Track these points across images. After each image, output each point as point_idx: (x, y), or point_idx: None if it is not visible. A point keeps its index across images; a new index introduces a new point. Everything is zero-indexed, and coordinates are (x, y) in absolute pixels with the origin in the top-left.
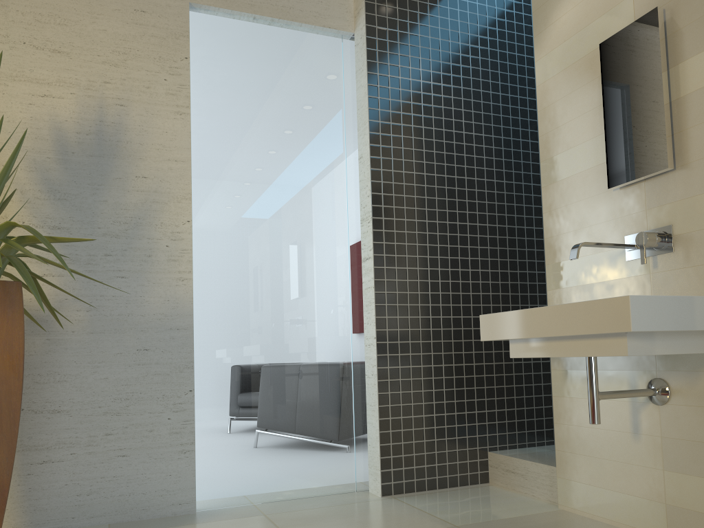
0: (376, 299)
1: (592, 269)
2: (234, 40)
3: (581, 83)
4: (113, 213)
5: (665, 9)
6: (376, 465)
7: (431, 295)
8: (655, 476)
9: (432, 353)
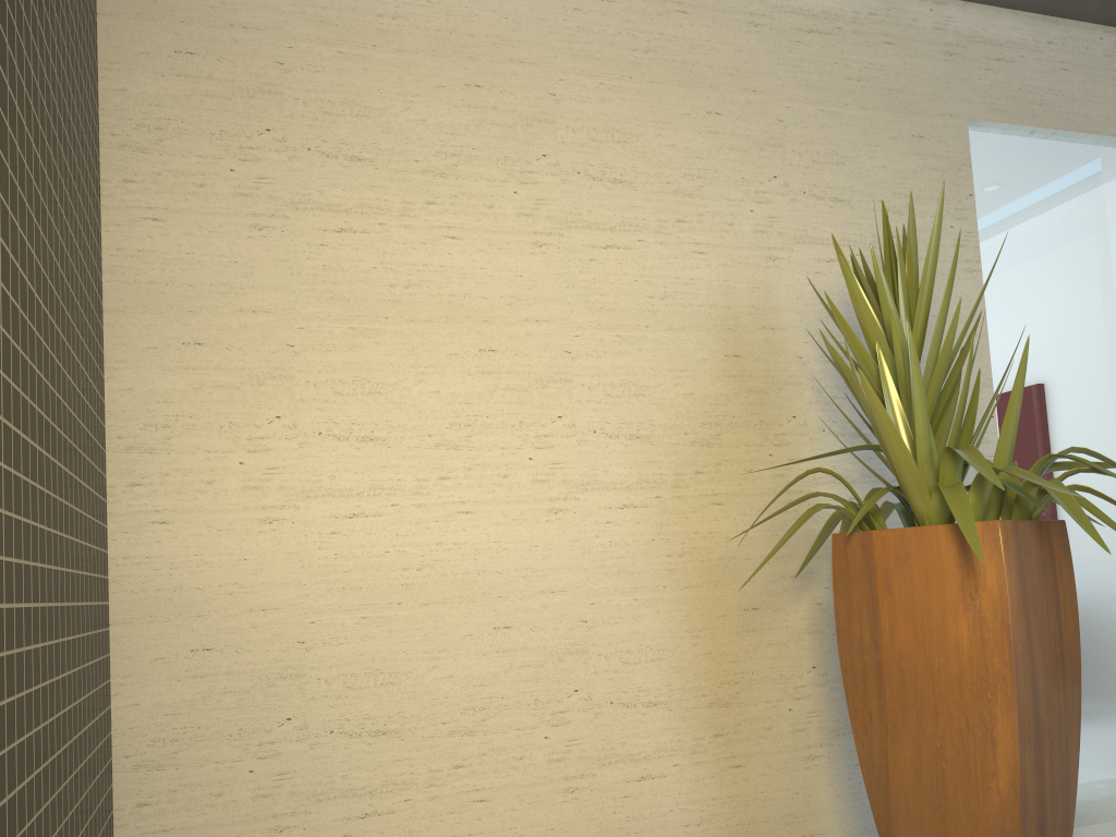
0: None
1: None
2: (1012, 165)
3: None
4: None
5: None
6: None
7: None
8: None
9: None
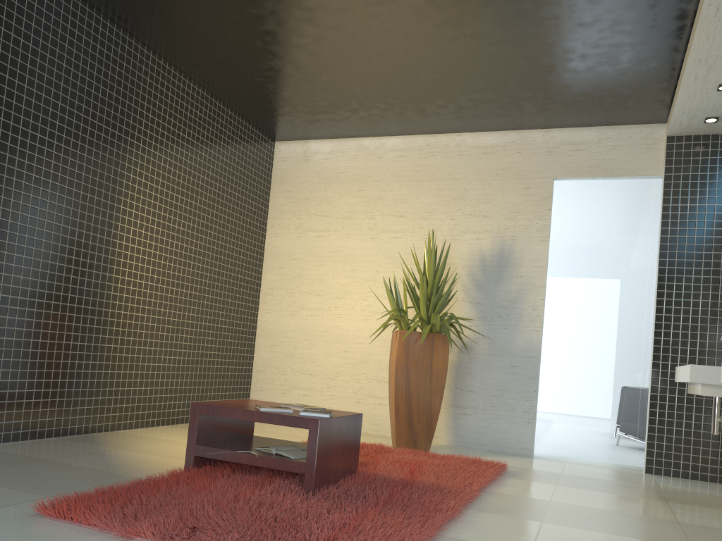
0: (653, 350)
1: None
2: (579, 194)
3: None
4: (503, 295)
5: None
6: (645, 453)
7: (698, 350)
8: None
9: None
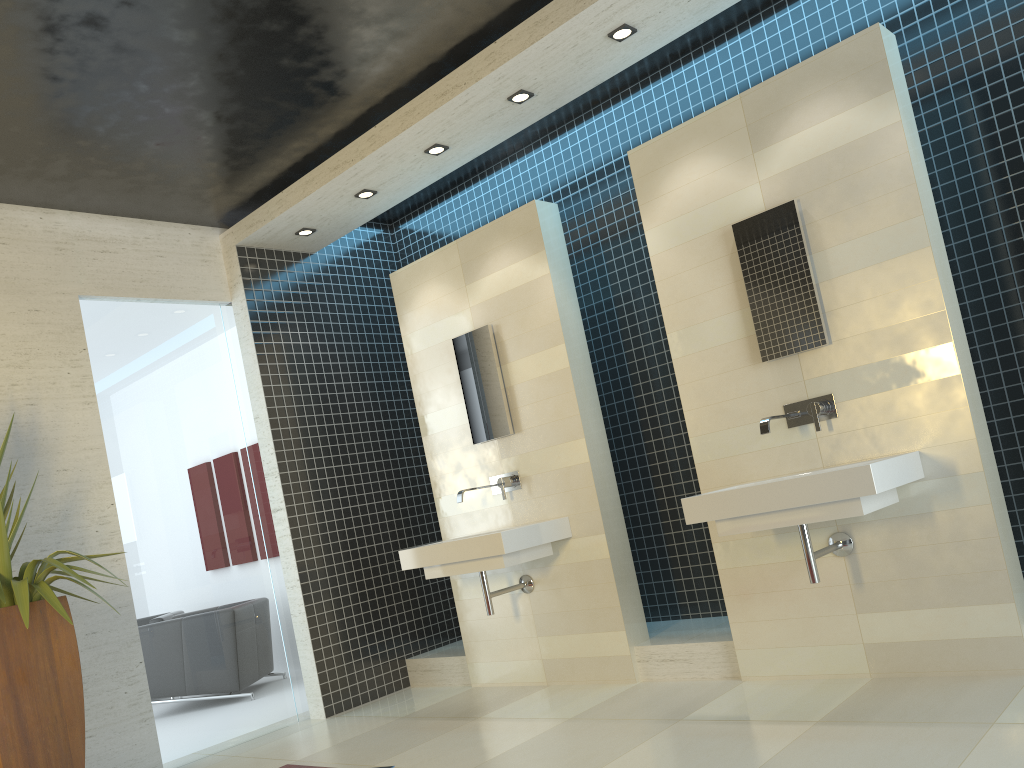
0: (294, 545)
1: (471, 501)
2: (123, 324)
3: (442, 362)
4: (41, 509)
5: (492, 325)
6: (316, 692)
7: (339, 533)
8: (533, 642)
9: (347, 583)
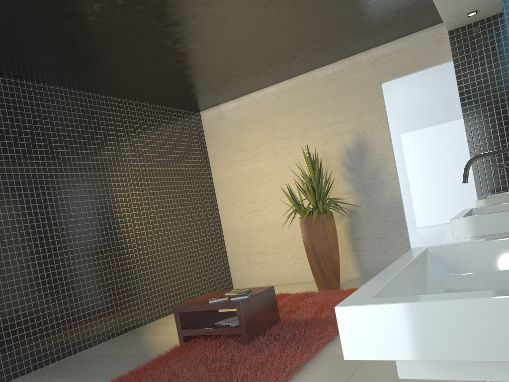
0: (475, 182)
1: None
2: (400, 88)
3: None
4: (368, 171)
5: None
6: None
7: (506, 174)
8: None
9: None
